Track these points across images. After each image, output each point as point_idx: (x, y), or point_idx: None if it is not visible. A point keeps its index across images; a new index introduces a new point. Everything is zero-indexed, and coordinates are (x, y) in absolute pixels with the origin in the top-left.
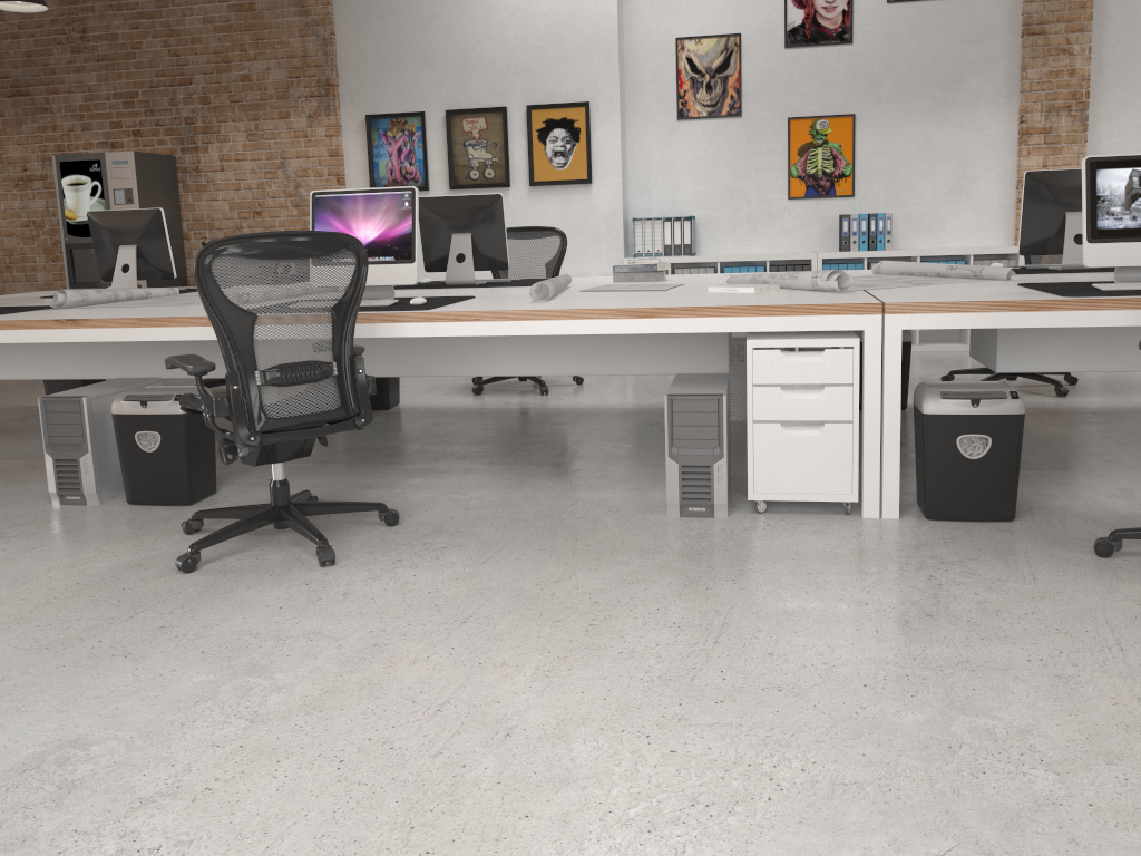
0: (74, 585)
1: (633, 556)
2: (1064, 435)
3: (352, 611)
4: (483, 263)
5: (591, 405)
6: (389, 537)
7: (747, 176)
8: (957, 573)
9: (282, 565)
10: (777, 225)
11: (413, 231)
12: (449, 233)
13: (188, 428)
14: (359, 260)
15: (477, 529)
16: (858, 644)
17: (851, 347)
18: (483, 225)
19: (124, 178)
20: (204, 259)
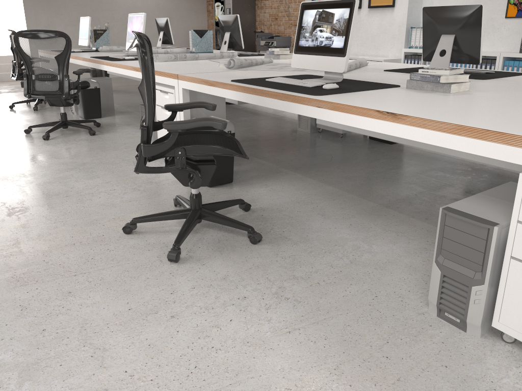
0: (8, 130)
1: (91, 159)
2: (403, 172)
3: (10, 150)
4: (235, 45)
5: (289, 115)
6: (79, 138)
7: (483, 3)
8: (123, 192)
9: (42, 137)
10: (496, 34)
11: (142, 30)
12: (225, 31)
13: (83, 94)
14: (67, 40)
15: (98, 142)
16: (28, 194)
17: (173, 93)
18: (233, 29)
19: (229, 4)
20: (16, 37)
